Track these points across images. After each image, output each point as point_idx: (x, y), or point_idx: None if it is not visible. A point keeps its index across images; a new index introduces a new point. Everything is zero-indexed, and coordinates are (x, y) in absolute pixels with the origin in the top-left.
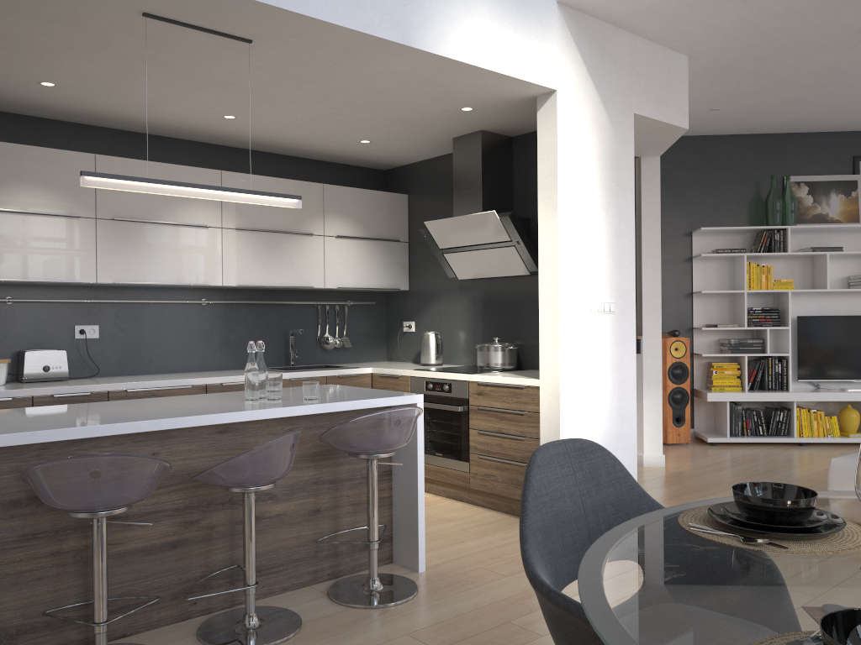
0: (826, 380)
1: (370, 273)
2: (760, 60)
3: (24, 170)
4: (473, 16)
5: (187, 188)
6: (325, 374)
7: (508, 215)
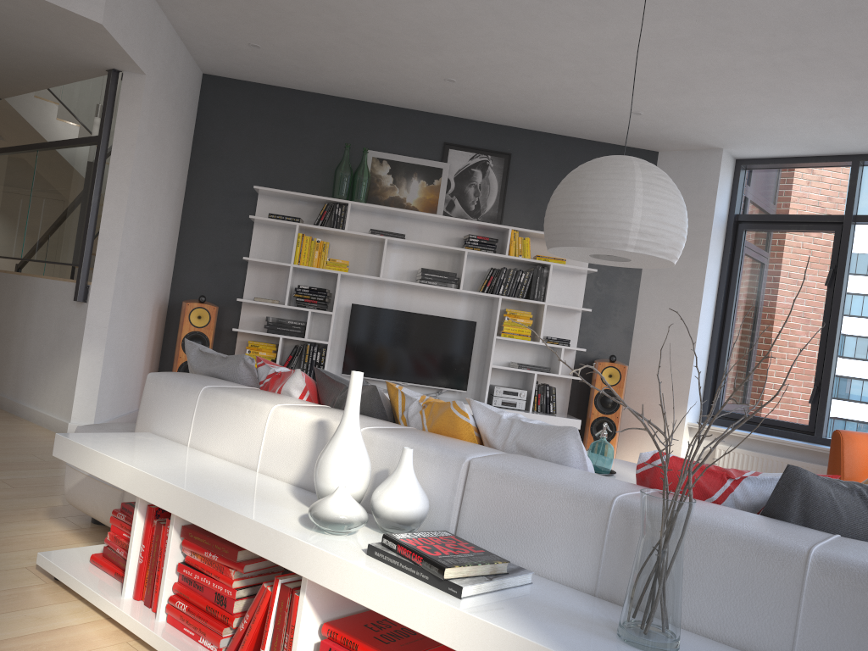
0: (372, 379)
1: None
2: None
3: None
4: None
5: None
6: None
7: None
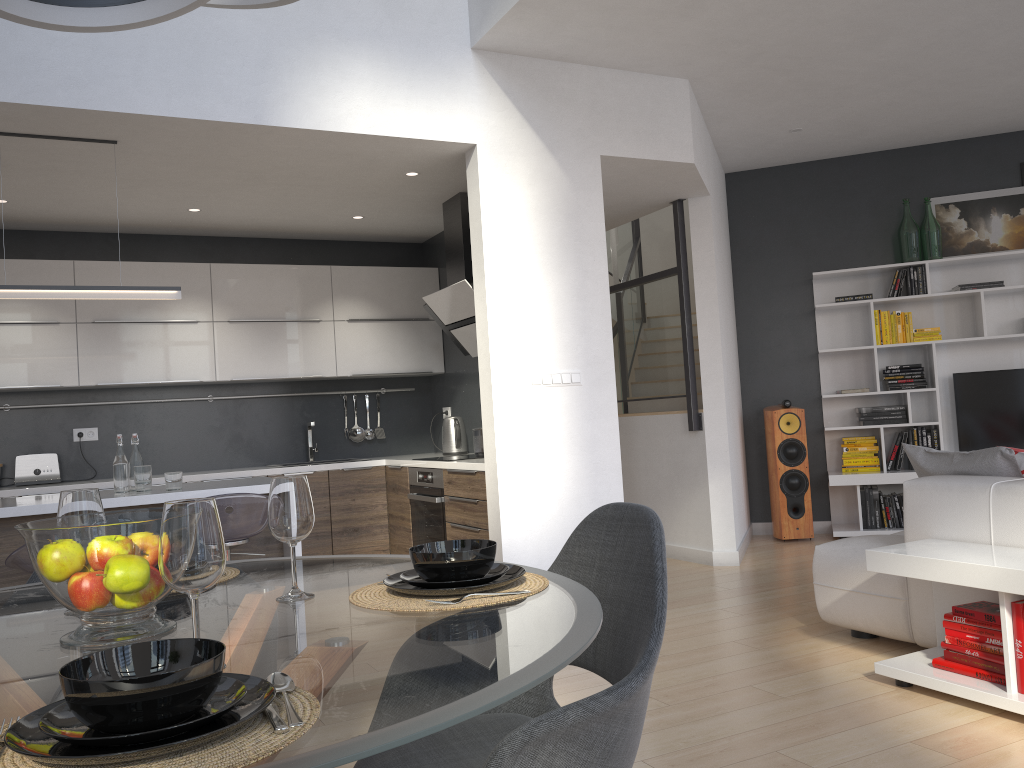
0: None
1: (393, 357)
2: (783, 71)
3: (3, 283)
4: (351, 82)
5: (48, 290)
6: (327, 468)
7: None
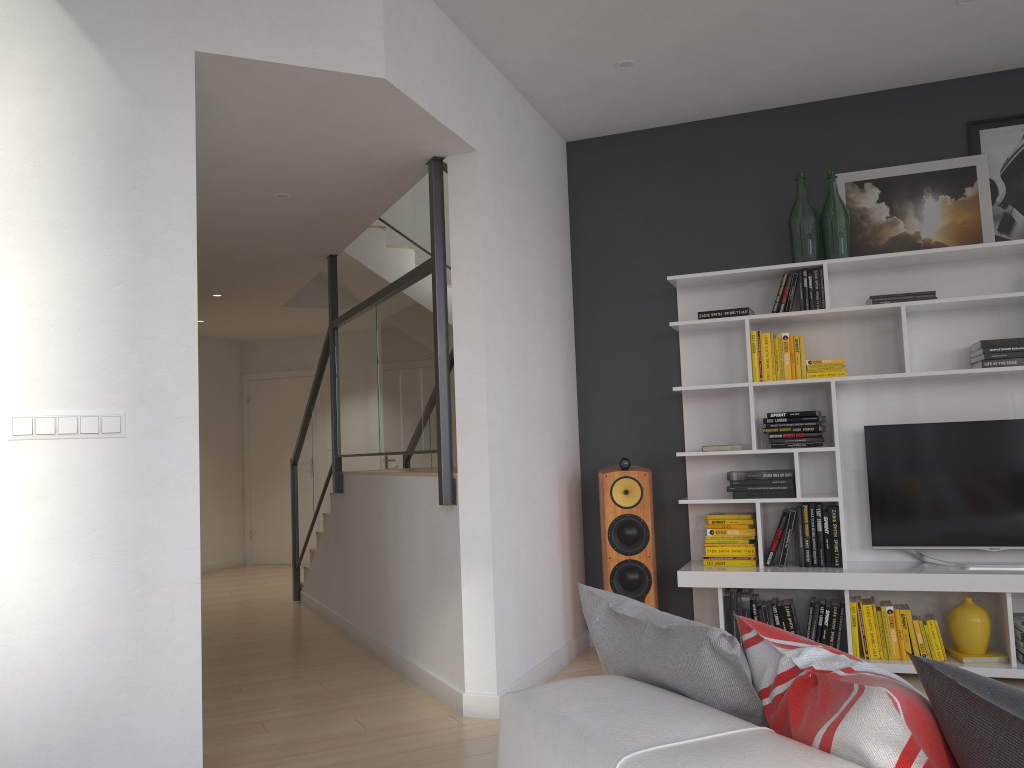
0: (930, 548)
1: None
2: None
3: None
4: None
5: None
6: None
7: None
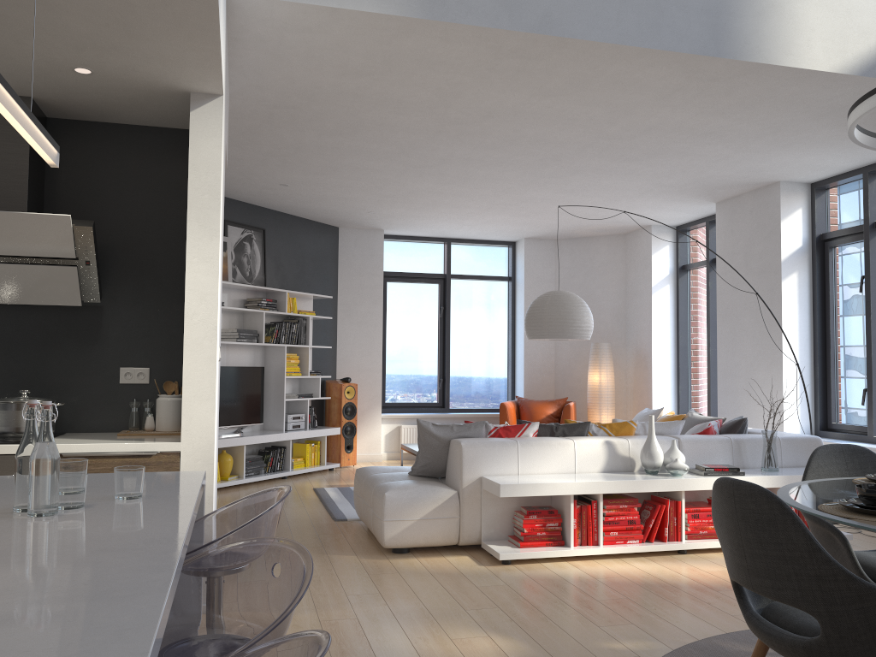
0: None
1: None
2: (269, 120)
3: None
4: None
5: None
6: None
7: (90, 225)
